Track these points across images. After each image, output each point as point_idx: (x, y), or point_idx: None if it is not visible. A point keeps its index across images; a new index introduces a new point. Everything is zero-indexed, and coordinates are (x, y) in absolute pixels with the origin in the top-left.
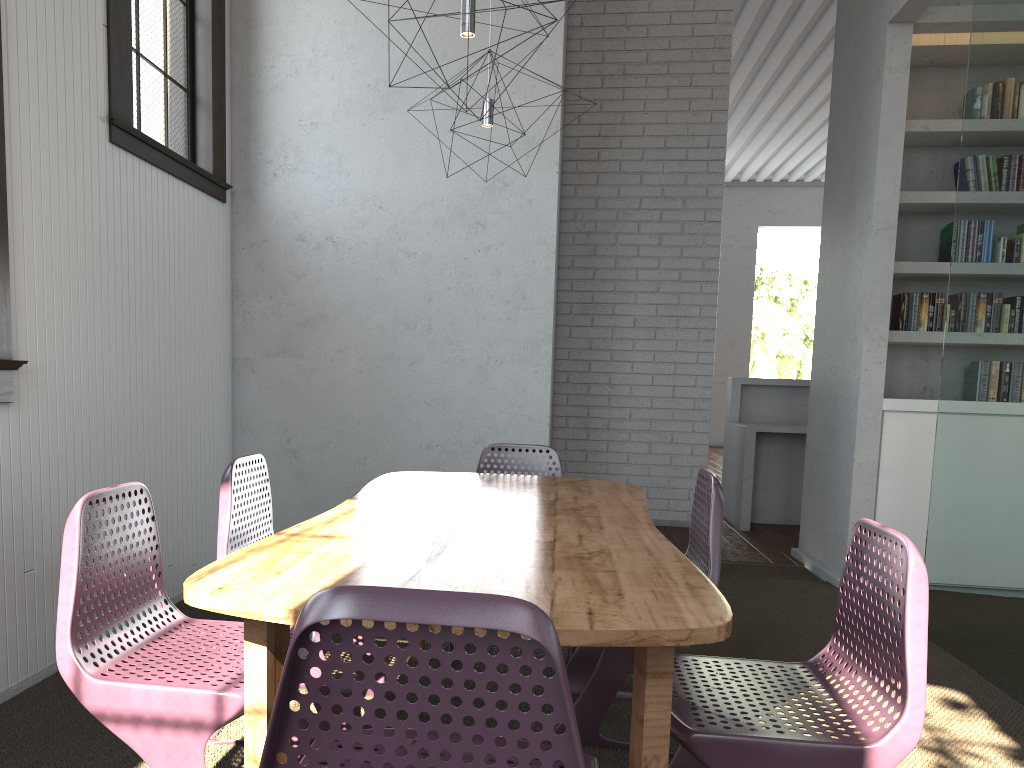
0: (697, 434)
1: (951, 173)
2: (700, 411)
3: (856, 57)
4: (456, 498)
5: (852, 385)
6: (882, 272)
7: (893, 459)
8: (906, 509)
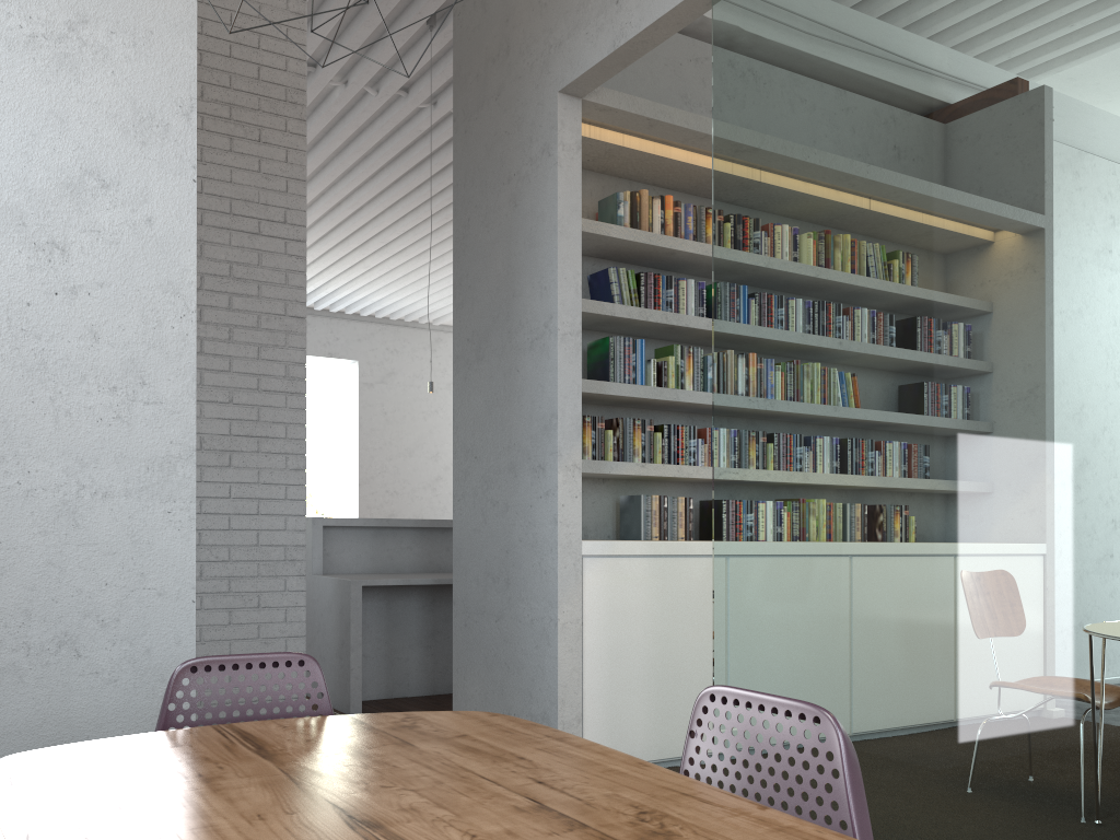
0: (291, 593)
1: (586, 285)
2: (293, 562)
3: (500, 132)
4: None
5: (542, 525)
6: (571, 386)
7: (595, 615)
8: (612, 675)
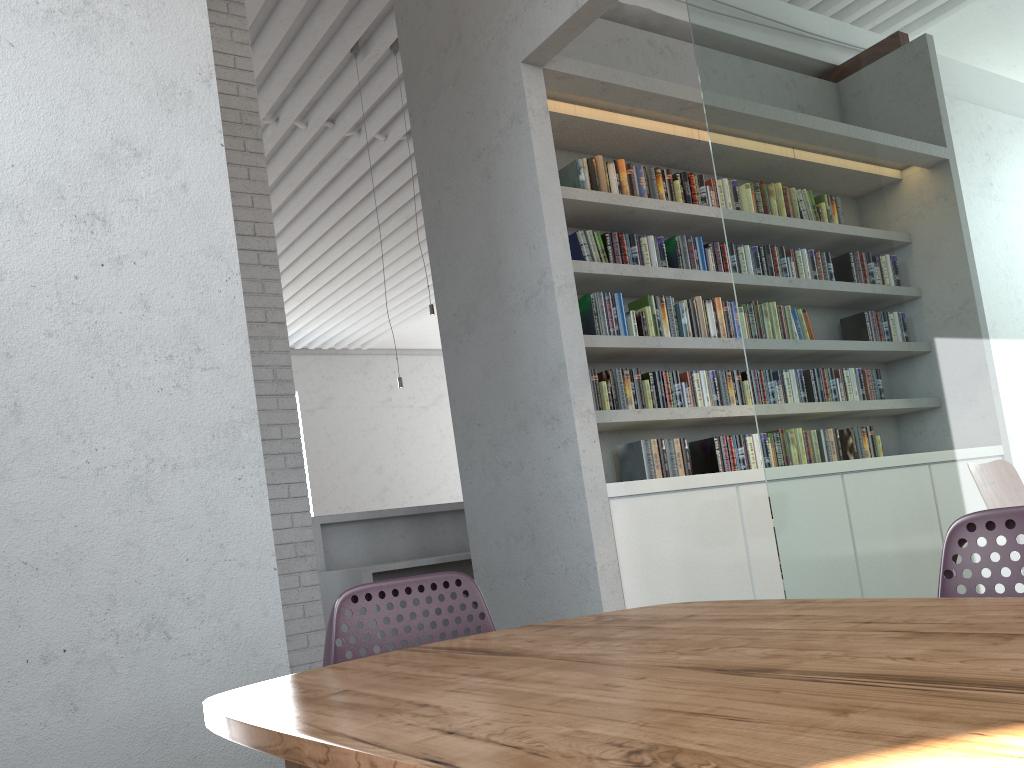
0: (306, 588)
1: None
2: (304, 558)
3: (462, 114)
4: (794, 690)
5: (564, 474)
6: (574, 335)
7: (629, 555)
8: None
